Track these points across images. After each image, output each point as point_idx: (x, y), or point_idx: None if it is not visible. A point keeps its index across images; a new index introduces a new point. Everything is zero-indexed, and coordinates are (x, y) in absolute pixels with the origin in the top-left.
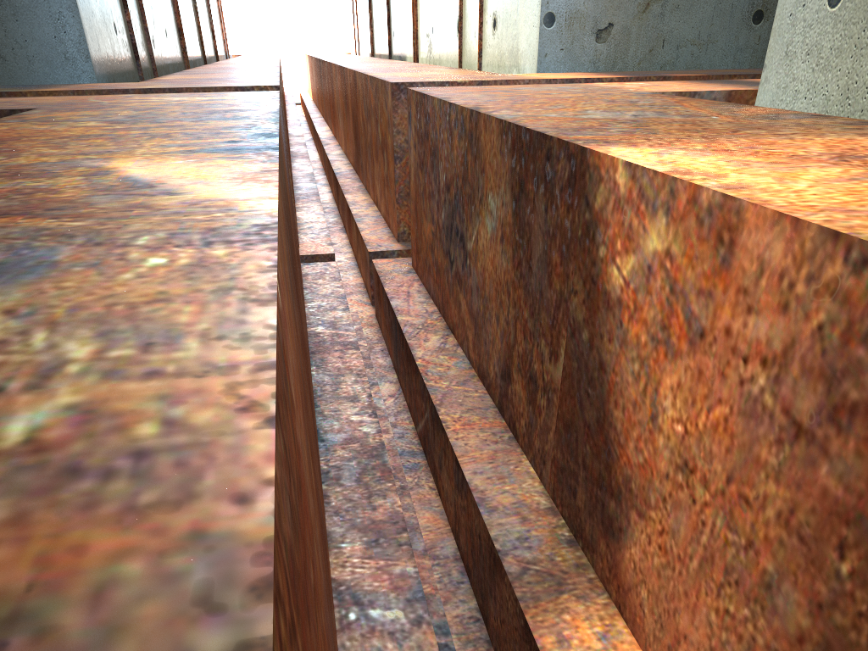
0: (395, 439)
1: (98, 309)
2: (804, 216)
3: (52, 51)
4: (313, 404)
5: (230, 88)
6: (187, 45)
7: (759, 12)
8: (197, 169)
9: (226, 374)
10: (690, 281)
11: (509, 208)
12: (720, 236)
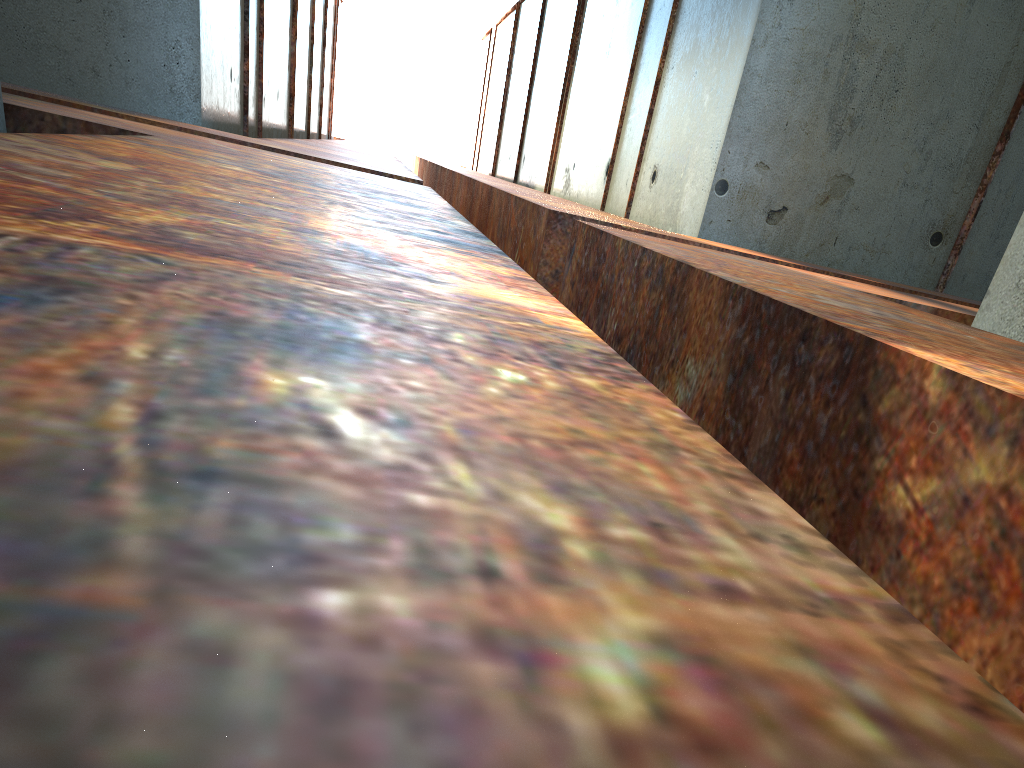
0: None
1: (506, 439)
2: None
3: (156, 79)
4: None
5: (365, 170)
6: (295, 113)
7: (938, 234)
8: (429, 255)
9: (852, 617)
10: None
11: (721, 382)
12: None
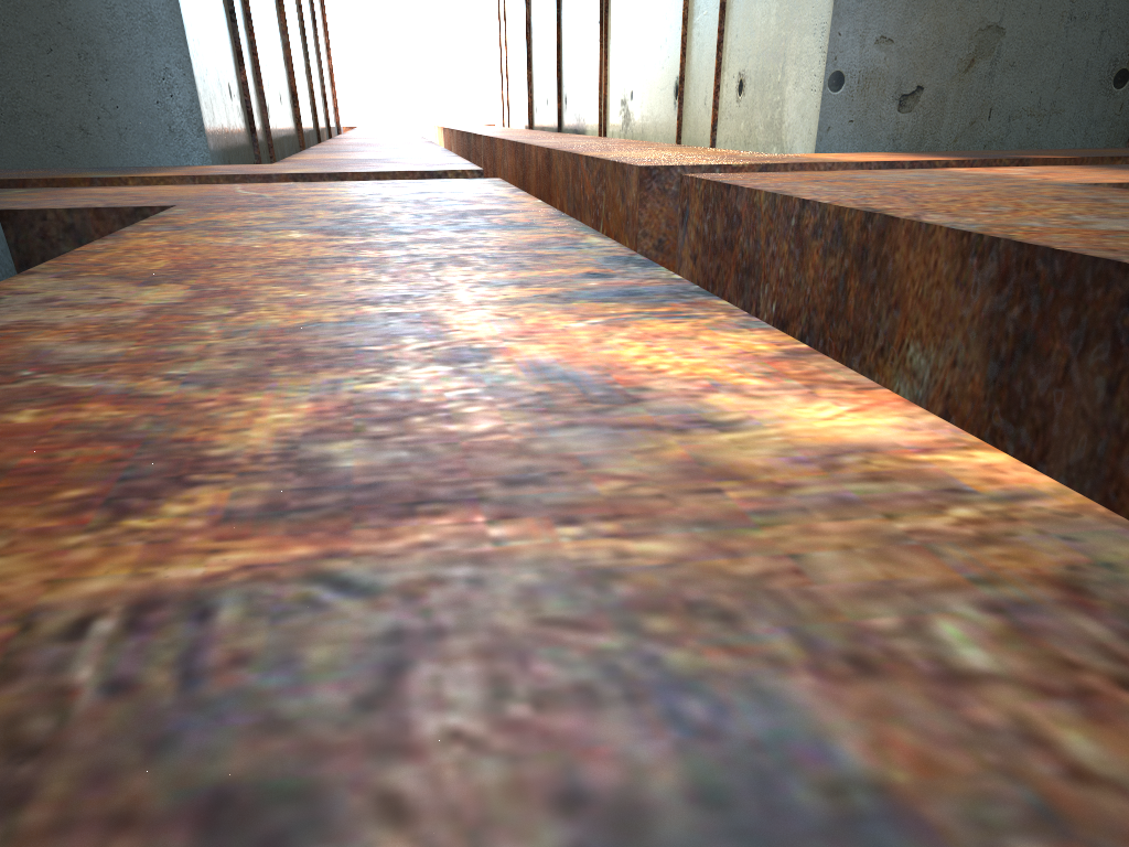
0: None
1: None
2: None
3: (152, 121)
4: None
5: (413, 173)
6: (301, 114)
7: (1123, 71)
8: (644, 344)
9: None
10: None
11: (977, 373)
12: None
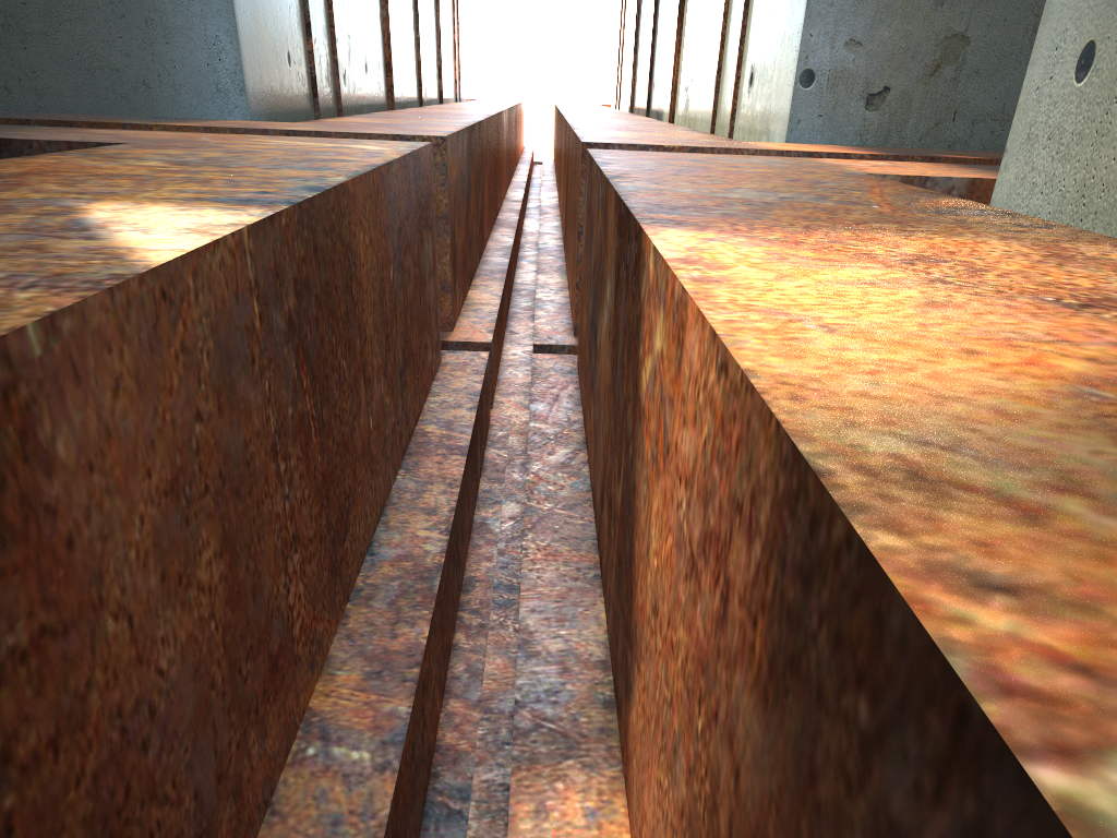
0: (496, 569)
1: None
2: (714, 314)
3: (202, 80)
4: (358, 509)
5: (386, 136)
6: (397, 83)
7: None
8: (166, 216)
9: None
10: (667, 388)
11: (613, 298)
12: (679, 335)
